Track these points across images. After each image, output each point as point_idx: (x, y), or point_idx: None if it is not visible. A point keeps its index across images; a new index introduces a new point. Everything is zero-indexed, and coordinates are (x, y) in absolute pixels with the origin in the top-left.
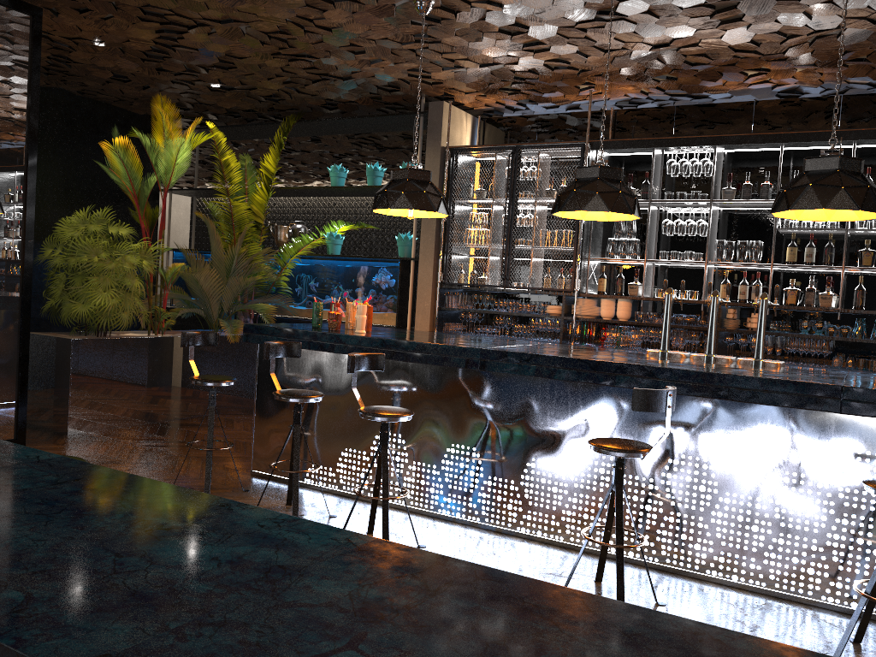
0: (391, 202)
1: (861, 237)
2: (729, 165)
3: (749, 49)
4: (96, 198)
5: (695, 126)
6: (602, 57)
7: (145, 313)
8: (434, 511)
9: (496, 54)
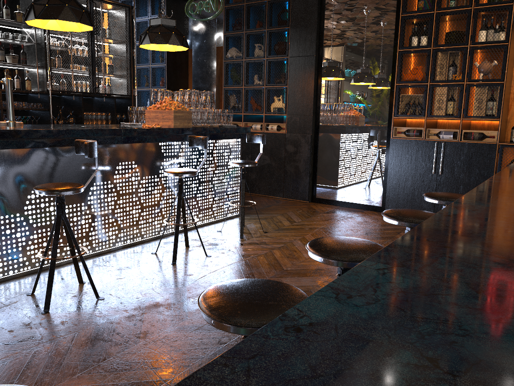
0: None
1: None
2: None
3: None
4: None
5: None
6: None
7: None
8: None
9: None
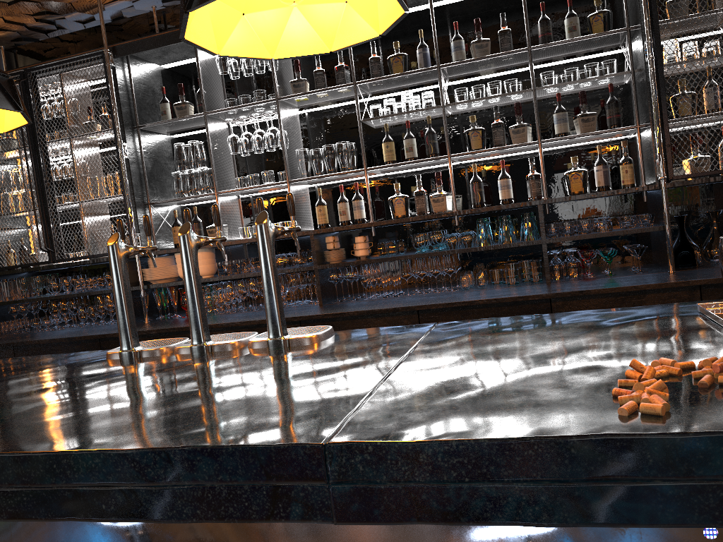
0: None
1: (468, 116)
2: None
3: None
4: None
5: None
6: None
7: None
8: None
9: None
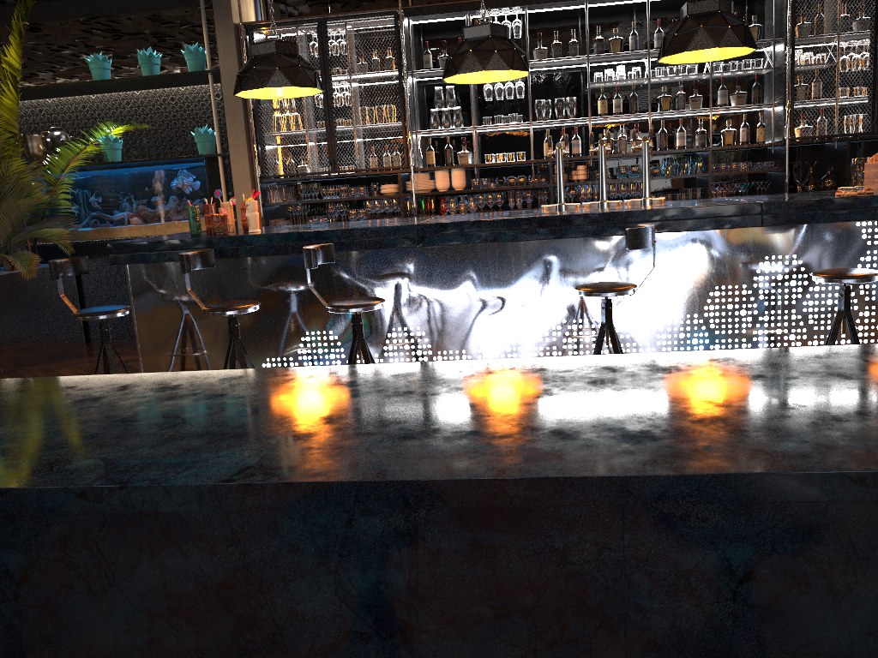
0: (265, 80)
1: (653, 85)
2: (532, 26)
3: None
4: None
5: None
6: None
7: None
8: None
9: None
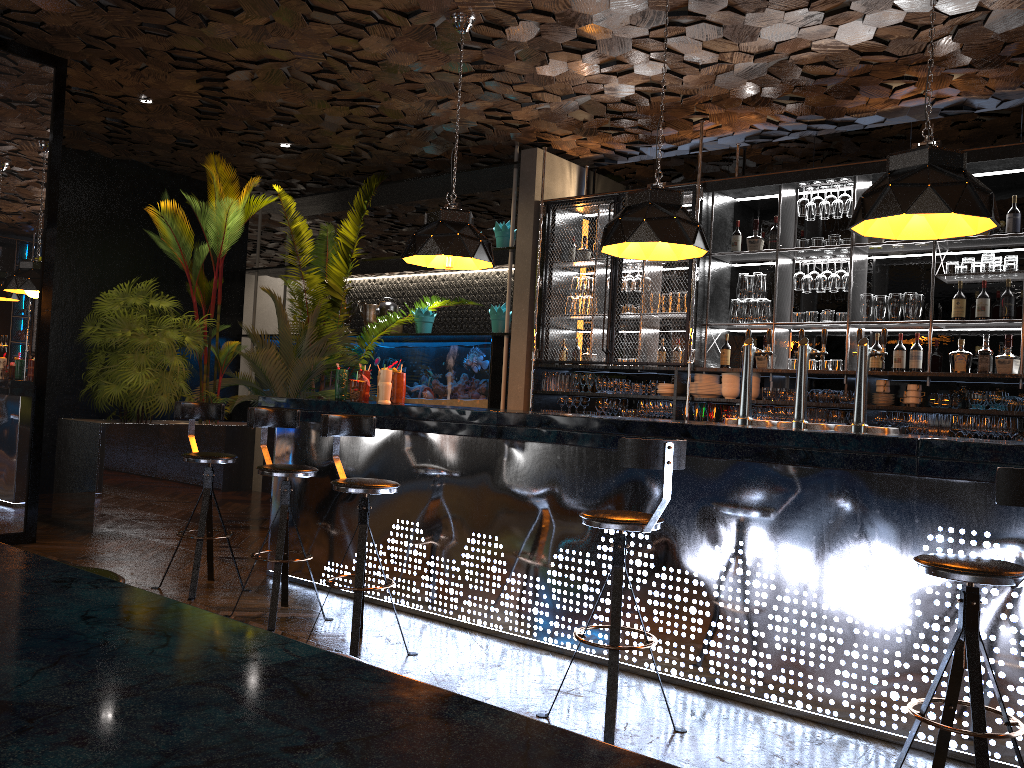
0: (418, 247)
1: None
2: None
3: (877, 50)
4: (171, 280)
5: (840, 158)
6: (701, 76)
7: (189, 397)
8: (454, 618)
9: (574, 81)
